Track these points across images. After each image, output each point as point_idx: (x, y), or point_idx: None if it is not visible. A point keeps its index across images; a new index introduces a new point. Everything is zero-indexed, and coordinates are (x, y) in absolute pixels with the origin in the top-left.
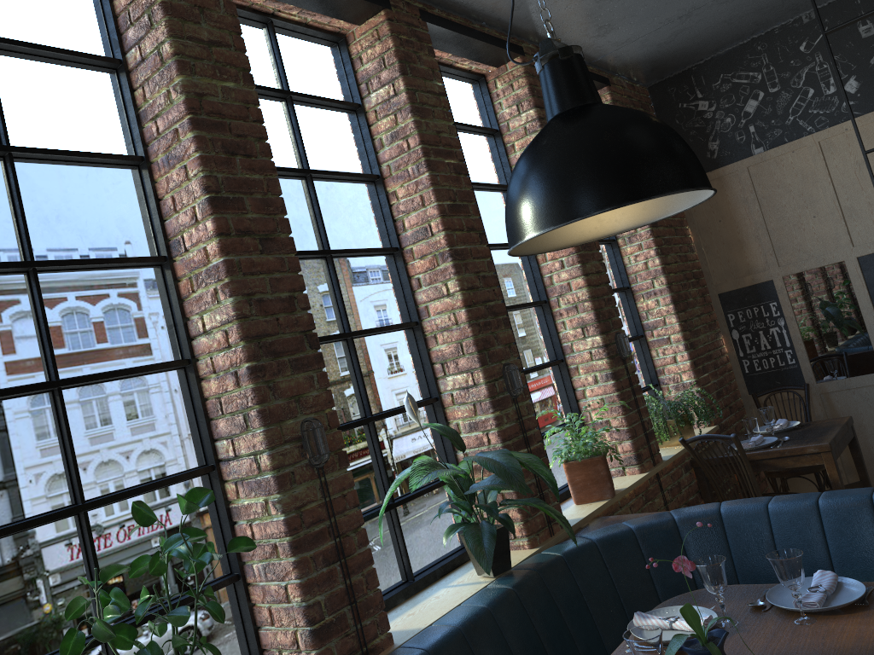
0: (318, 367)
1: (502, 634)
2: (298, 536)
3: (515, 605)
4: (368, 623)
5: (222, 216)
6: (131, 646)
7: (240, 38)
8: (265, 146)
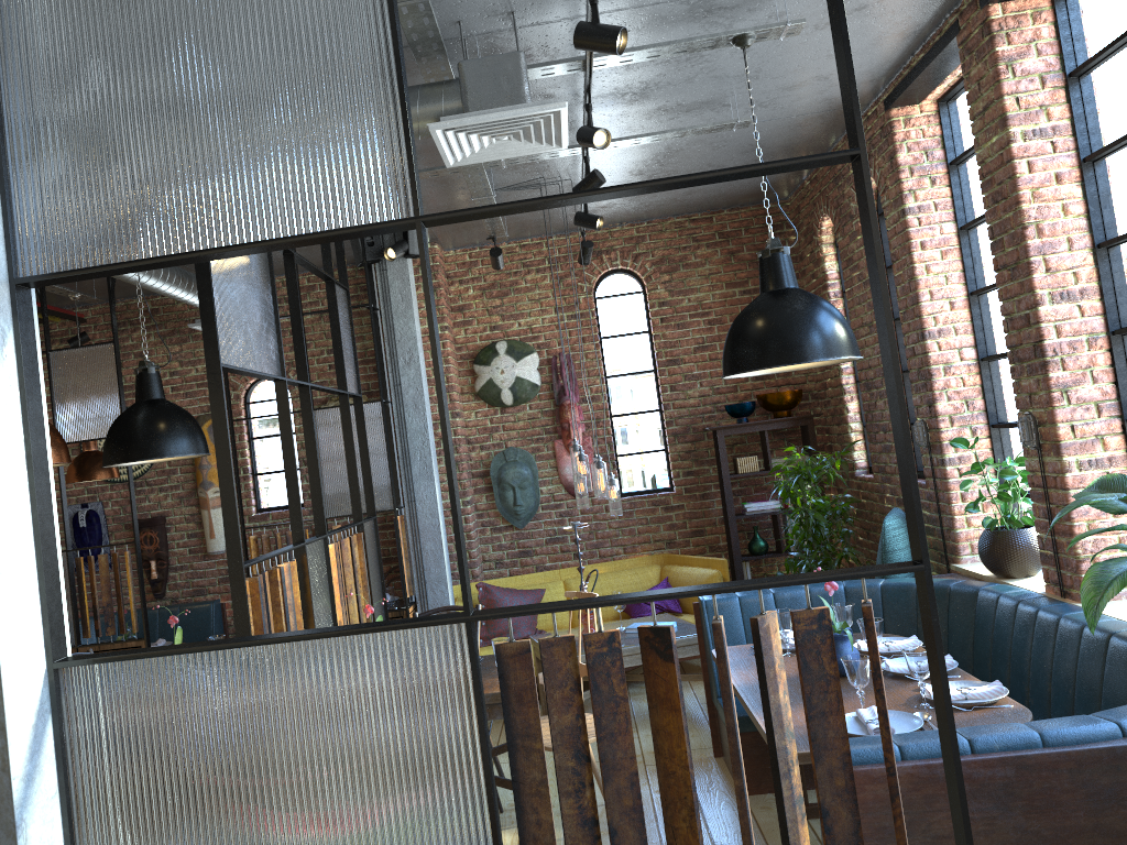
0: (1041, 373)
1: (1077, 650)
2: (1034, 489)
3: (1096, 643)
4: (1067, 574)
5: (997, 255)
6: (983, 500)
7: (996, 87)
8: (1010, 184)
